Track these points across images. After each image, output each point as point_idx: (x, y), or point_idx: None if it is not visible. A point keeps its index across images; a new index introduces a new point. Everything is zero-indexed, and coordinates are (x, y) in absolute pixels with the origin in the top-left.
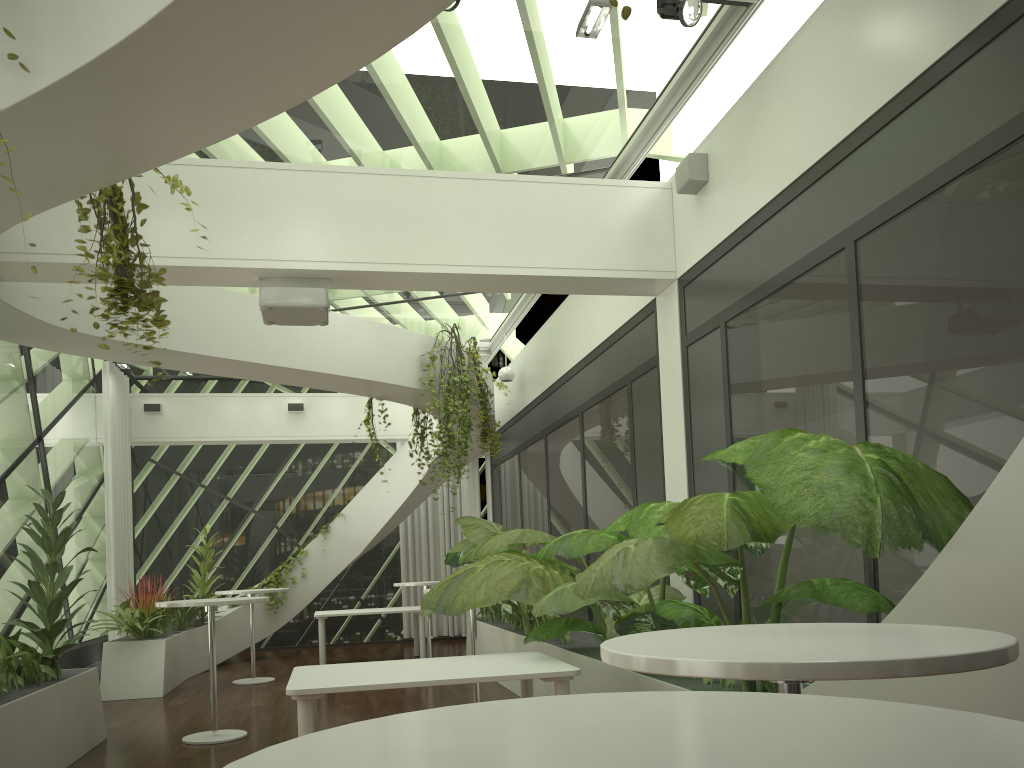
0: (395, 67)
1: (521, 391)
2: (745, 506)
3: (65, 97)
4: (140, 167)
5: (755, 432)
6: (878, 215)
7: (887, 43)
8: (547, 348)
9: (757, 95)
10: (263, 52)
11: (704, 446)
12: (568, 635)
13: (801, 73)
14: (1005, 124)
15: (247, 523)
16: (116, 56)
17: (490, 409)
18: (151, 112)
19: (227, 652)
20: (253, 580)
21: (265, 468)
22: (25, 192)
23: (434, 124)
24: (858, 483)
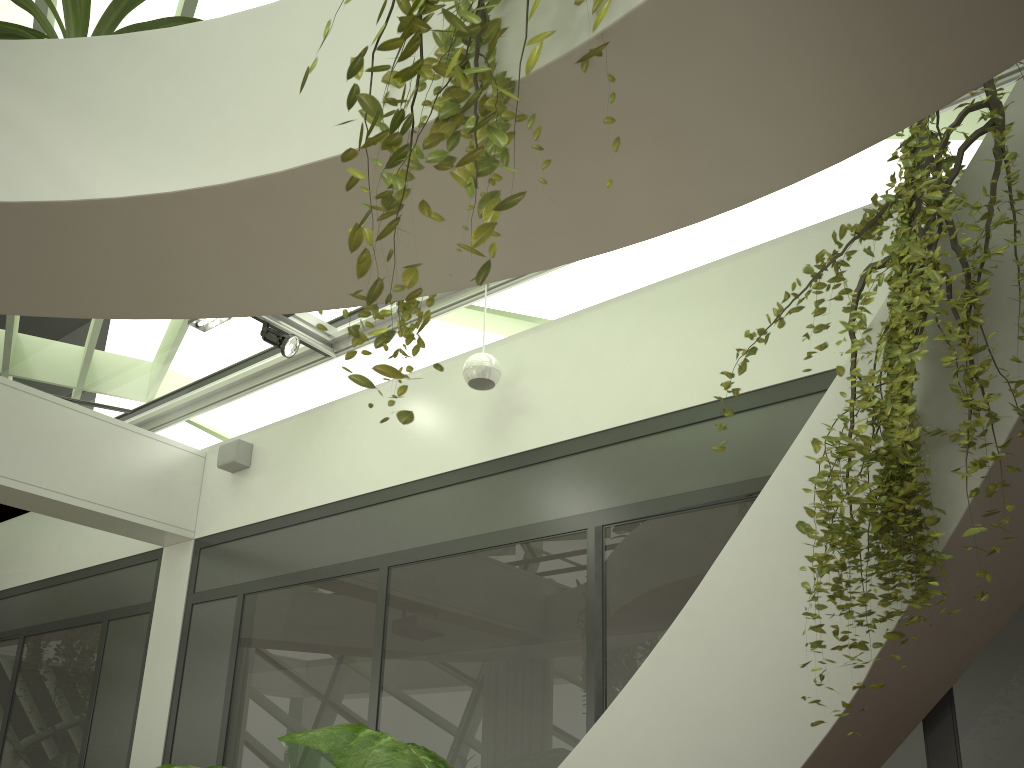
0: None
1: None
2: None
3: None
4: None
5: (260, 702)
6: (412, 554)
7: (437, 435)
8: None
9: (315, 420)
10: None
11: (195, 704)
12: None
13: (360, 422)
14: (518, 527)
15: None
16: None
17: None
18: None
19: None
20: None
21: None
22: None
23: None
24: None
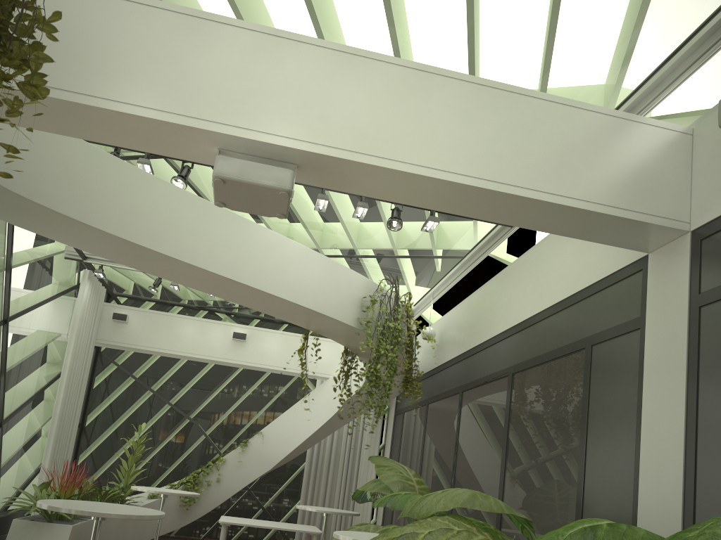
0: None
1: (439, 350)
2: None
3: None
4: None
5: None
6: None
7: None
8: (476, 312)
9: None
10: None
11: None
12: None
13: None
14: None
15: (181, 427)
16: None
17: (415, 359)
18: None
19: (137, 539)
20: (176, 476)
21: (205, 384)
22: None
23: (432, 46)
24: None
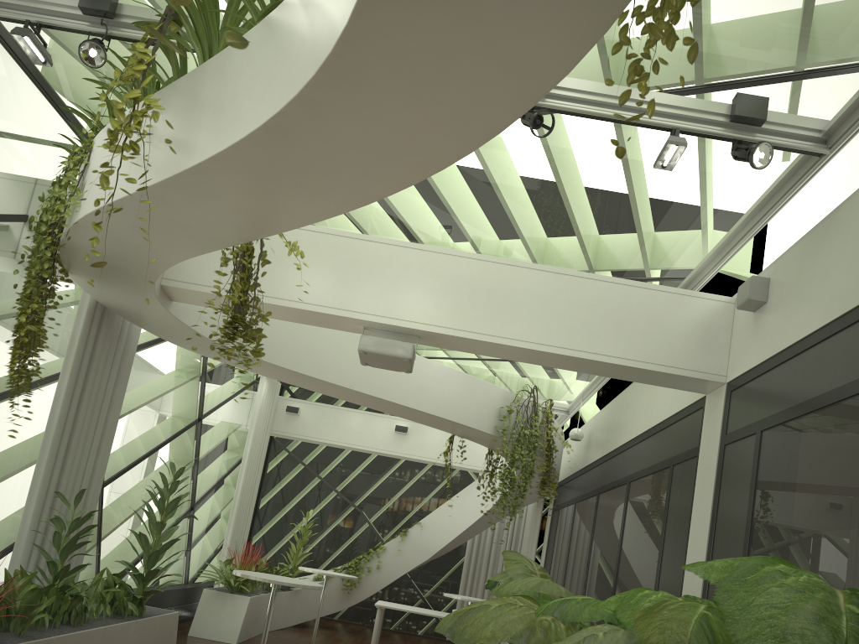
0: (507, 177)
1: (587, 451)
2: (715, 625)
3: (207, 174)
4: (264, 232)
5: (771, 540)
6: None
7: None
8: (613, 419)
9: (821, 233)
10: (351, 155)
11: (724, 540)
12: None
13: None
14: None
15: (346, 514)
16: (241, 148)
17: (552, 462)
18: (270, 192)
19: (302, 617)
20: (340, 561)
21: (370, 472)
22: (183, 240)
23: (536, 224)
24: (825, 637)
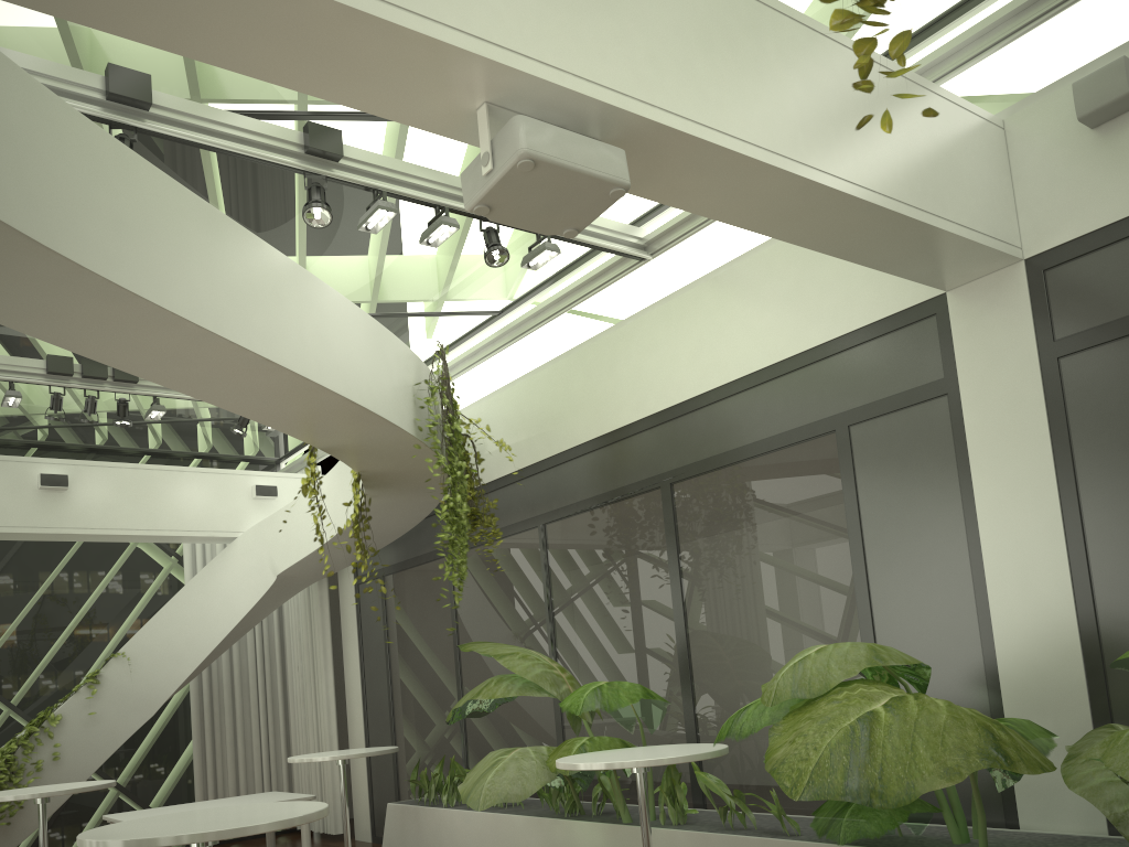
0: None
1: None
2: None
3: None
4: None
5: None
6: None
7: None
8: (553, 398)
9: None
10: None
11: (1127, 505)
12: (793, 820)
13: None
14: None
15: None
16: None
17: (481, 481)
18: None
19: None
20: None
21: None
22: None
23: None
24: None
